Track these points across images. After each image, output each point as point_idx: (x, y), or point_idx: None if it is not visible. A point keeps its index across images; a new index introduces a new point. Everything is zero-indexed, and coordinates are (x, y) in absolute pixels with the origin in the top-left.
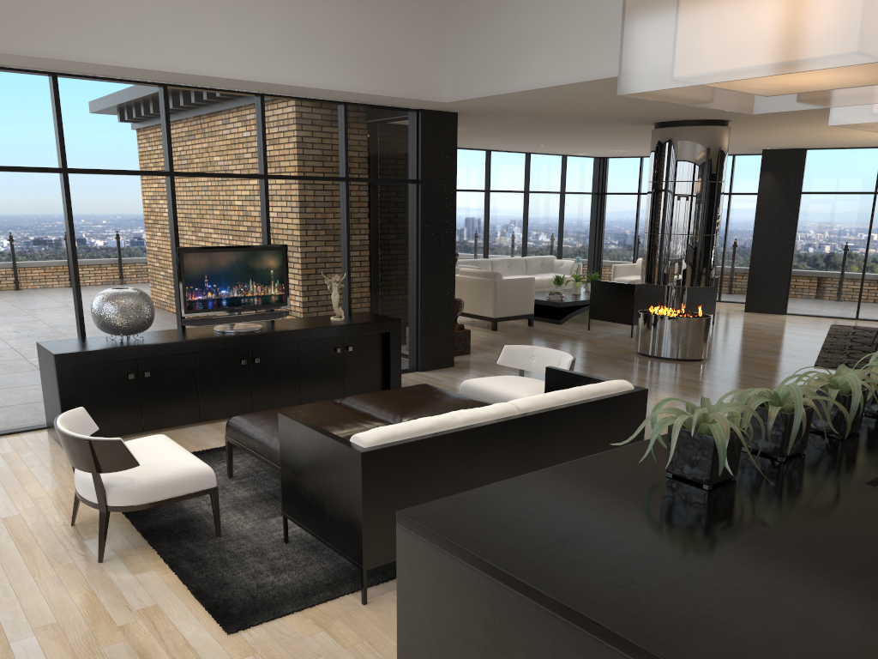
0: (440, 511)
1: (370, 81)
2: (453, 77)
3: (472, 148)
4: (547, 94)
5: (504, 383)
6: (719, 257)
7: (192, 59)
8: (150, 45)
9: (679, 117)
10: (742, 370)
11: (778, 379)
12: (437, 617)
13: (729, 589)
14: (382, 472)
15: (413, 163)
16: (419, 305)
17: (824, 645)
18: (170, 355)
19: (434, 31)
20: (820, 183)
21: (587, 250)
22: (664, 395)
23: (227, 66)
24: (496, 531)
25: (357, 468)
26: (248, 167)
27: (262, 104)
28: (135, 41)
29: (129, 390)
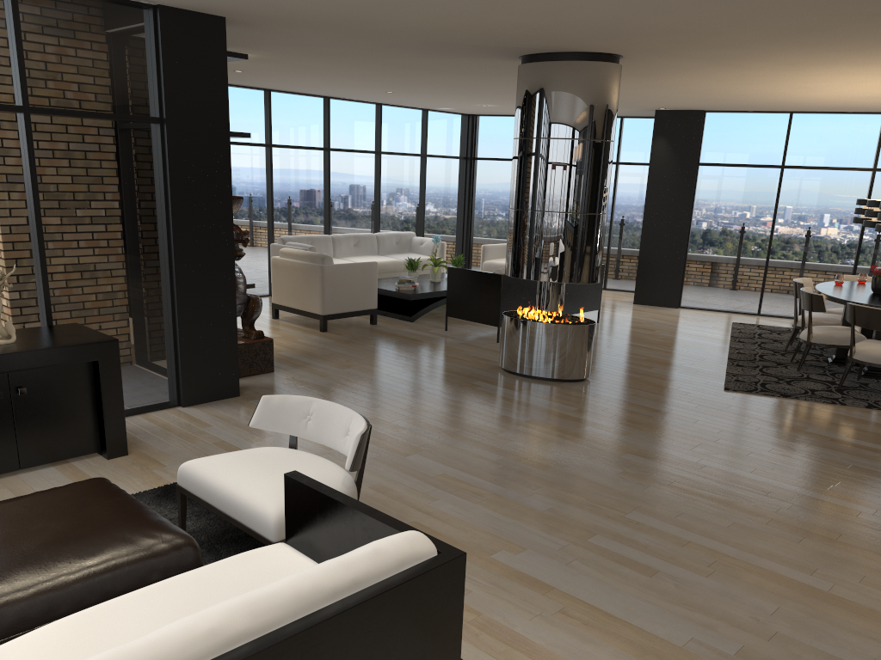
0: None
1: None
2: None
3: (305, 94)
4: None
5: (246, 473)
6: (605, 238)
7: None
8: None
9: (553, 46)
10: (635, 397)
11: (683, 413)
12: None
13: None
14: None
15: (154, 92)
16: (176, 309)
17: None
18: None
19: None
20: (720, 153)
21: (455, 226)
22: (530, 447)
23: None
24: None
25: None
26: None
27: None
28: None
29: None
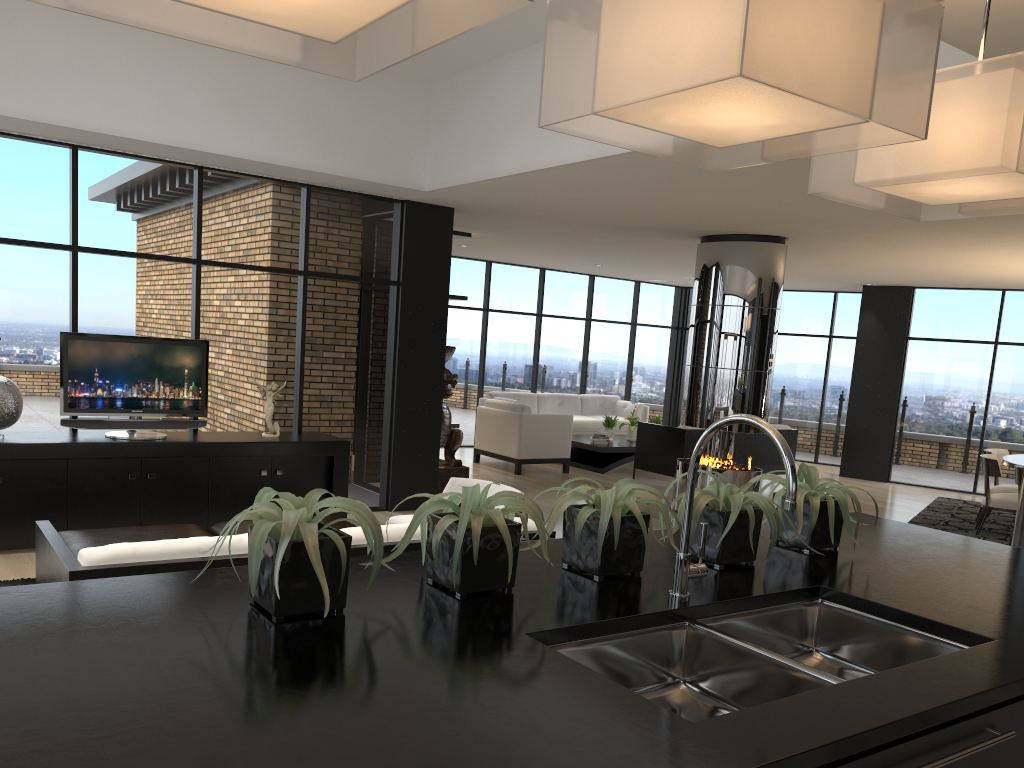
0: None
1: (327, 158)
2: (434, 162)
3: (523, 265)
4: (533, 184)
5: None
6: (817, 410)
7: (93, 114)
8: (39, 94)
9: (722, 230)
10: None
11: None
12: None
13: None
14: None
15: (395, 262)
16: (393, 429)
17: None
18: (29, 459)
19: (414, 108)
20: (930, 327)
21: (663, 393)
22: None
23: (139, 126)
24: None
25: None
26: (177, 249)
27: (200, 178)
28: (20, 88)
29: None
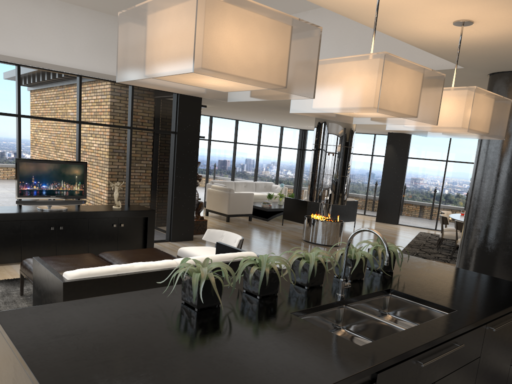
0: (19, 314)
1: None
2: None
3: (227, 118)
4: None
5: (201, 251)
6: (365, 190)
7: (31, 51)
8: (5, 41)
9: None
10: None
11: None
12: (3, 376)
13: (139, 365)
14: (78, 295)
15: (174, 122)
16: (173, 203)
17: None
18: (3, 221)
19: None
20: (418, 153)
21: (293, 181)
22: None
23: (54, 57)
24: (39, 326)
25: (61, 291)
26: (69, 116)
27: (80, 81)
28: None
29: None
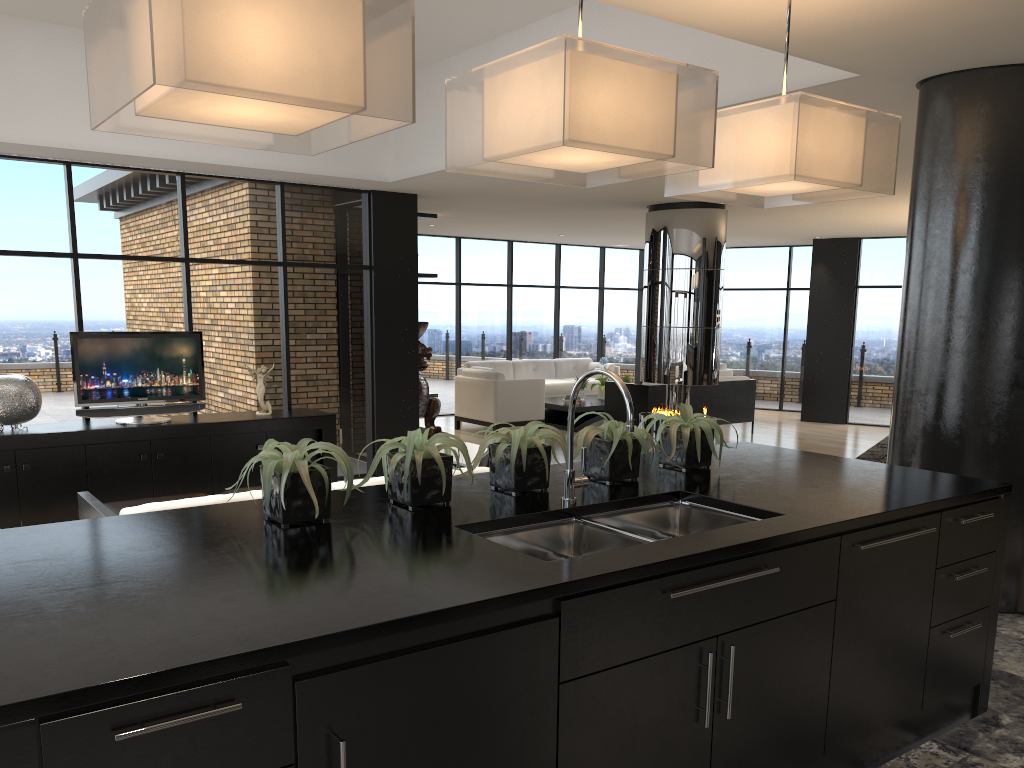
0: None
1: (297, 158)
2: (395, 155)
3: (491, 239)
4: None
5: None
6: (779, 360)
7: (85, 135)
8: (36, 121)
9: (666, 199)
10: None
11: None
12: None
13: (130, 591)
14: None
15: (366, 248)
16: (375, 402)
17: (131, 626)
18: (52, 447)
19: None
20: (877, 275)
21: (634, 353)
22: None
23: (126, 142)
24: None
25: None
26: (167, 250)
27: (183, 183)
28: (19, 116)
29: (4, 484)
